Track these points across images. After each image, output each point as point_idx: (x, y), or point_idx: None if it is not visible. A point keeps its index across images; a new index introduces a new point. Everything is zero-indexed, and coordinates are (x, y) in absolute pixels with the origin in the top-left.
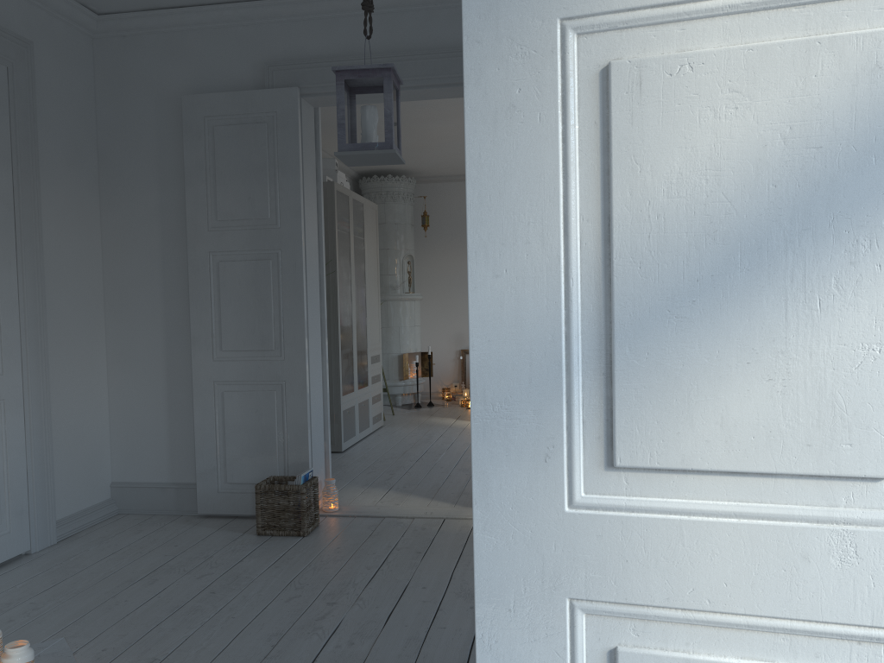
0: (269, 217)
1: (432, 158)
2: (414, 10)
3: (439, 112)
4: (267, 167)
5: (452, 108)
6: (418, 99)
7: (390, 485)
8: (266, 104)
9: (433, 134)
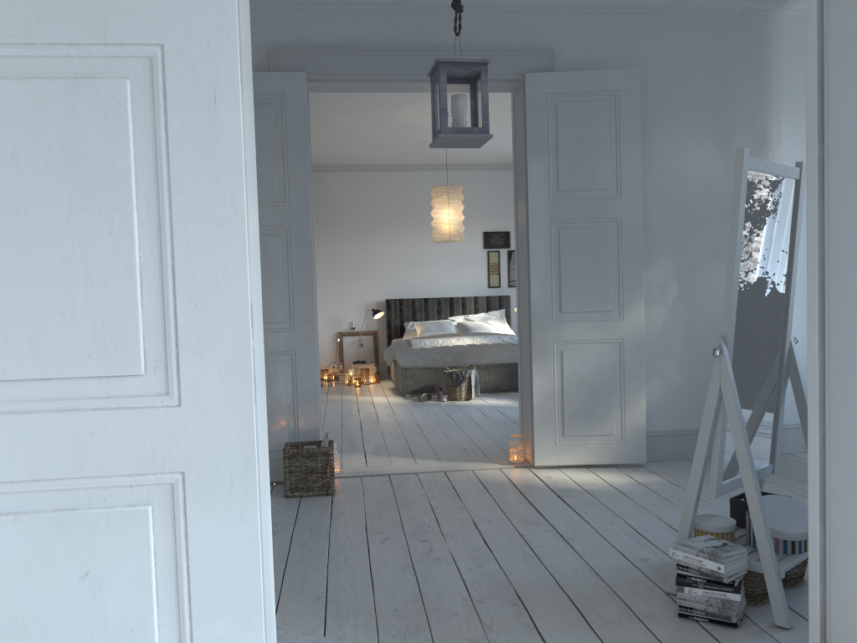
0: (278, 195)
1: (320, 148)
2: (413, 10)
3: (358, 104)
4: (275, 147)
5: (373, 101)
6: (407, 91)
7: (361, 450)
8: (274, 86)
9: (338, 125)
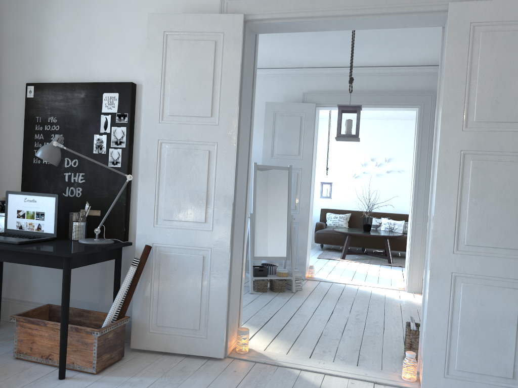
0: None
1: None
2: None
3: None
4: None
5: None
6: (346, 20)
7: None
8: None
9: None
